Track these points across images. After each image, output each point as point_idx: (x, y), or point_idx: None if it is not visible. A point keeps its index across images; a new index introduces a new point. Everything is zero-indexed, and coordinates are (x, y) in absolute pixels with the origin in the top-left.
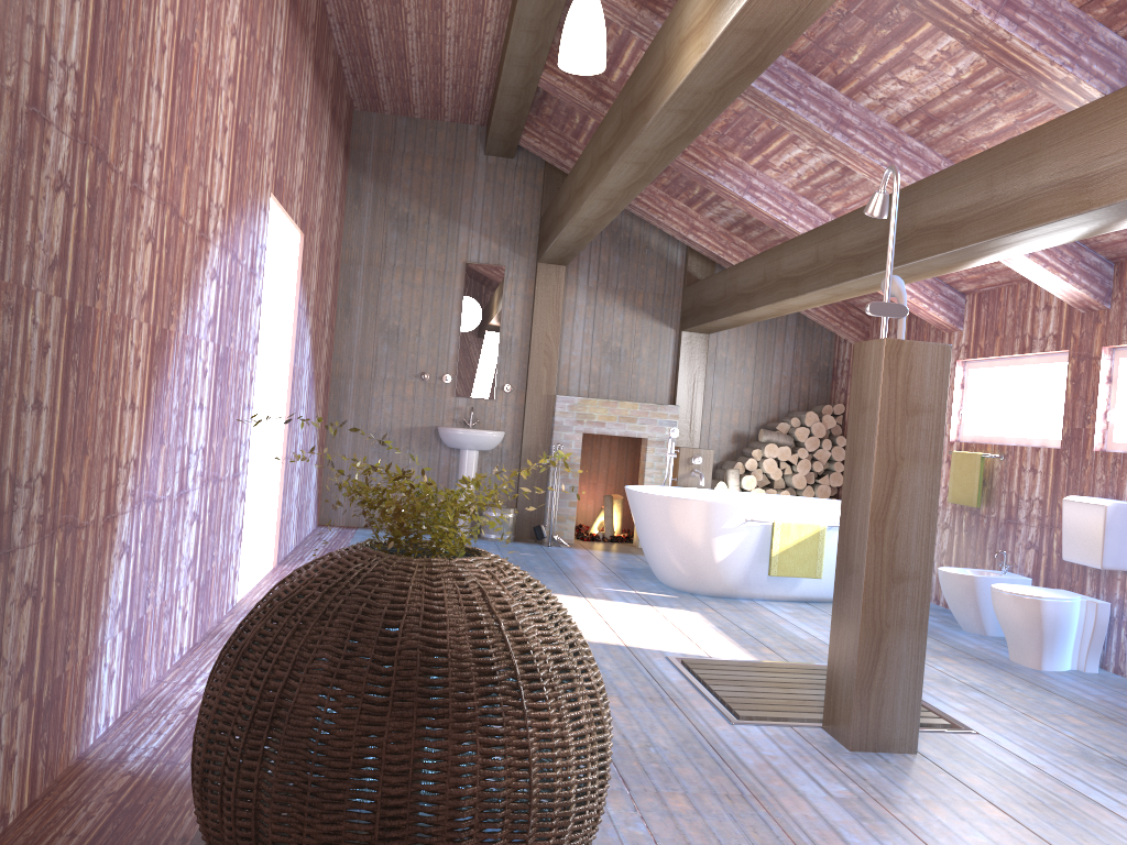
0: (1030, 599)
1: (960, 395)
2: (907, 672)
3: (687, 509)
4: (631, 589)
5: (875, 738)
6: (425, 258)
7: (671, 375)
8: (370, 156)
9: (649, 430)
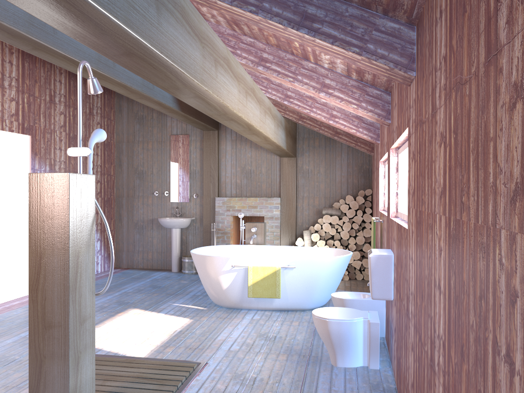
0: (322, 319)
1: (383, 182)
2: (59, 387)
3: (204, 261)
4: (190, 304)
5: None
6: (152, 135)
7: (279, 181)
8: None
9: (265, 212)
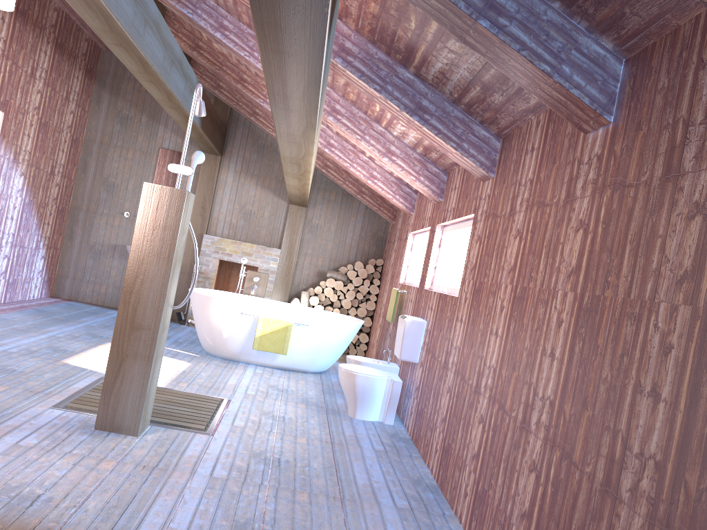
0: (350, 372)
1: (409, 255)
2: (136, 386)
3: (208, 302)
4: (178, 348)
5: (111, 423)
6: (136, 142)
7: (282, 231)
8: (109, 78)
9: (260, 262)
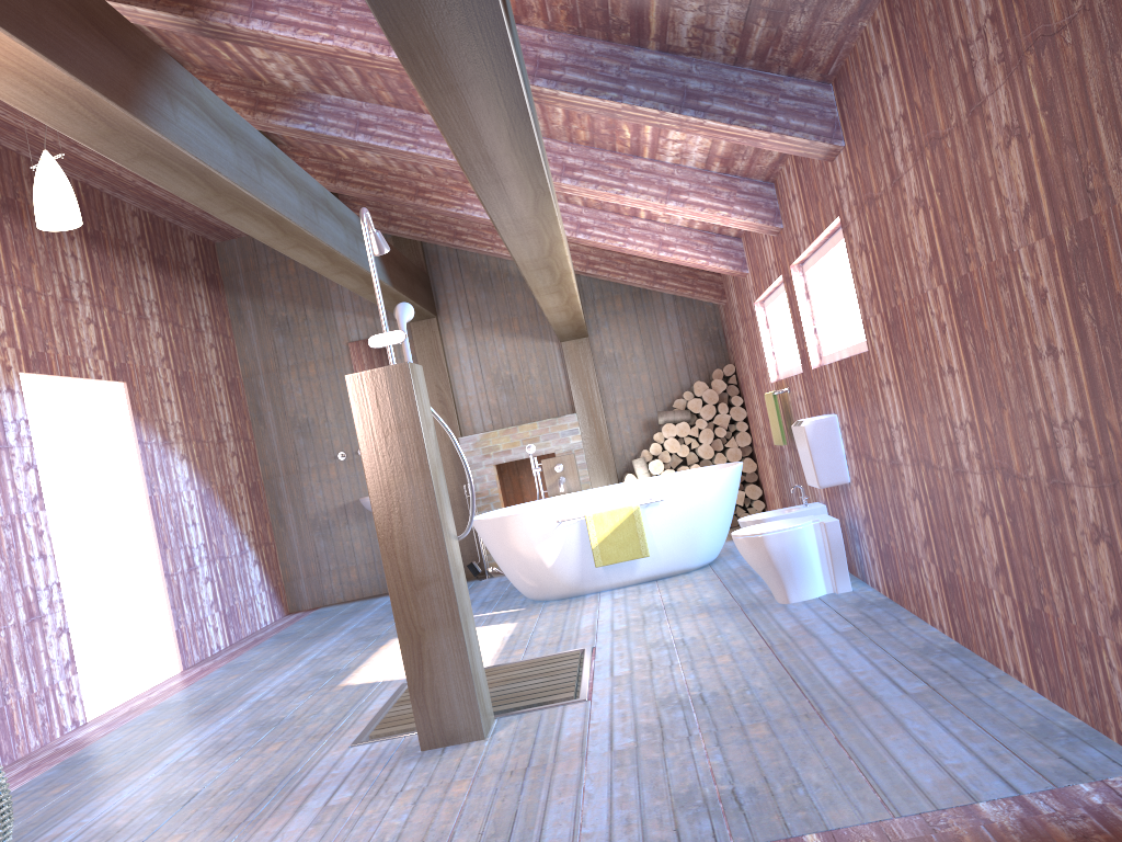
0: (753, 537)
1: (768, 335)
2: (454, 667)
3: (505, 526)
4: (490, 611)
5: (441, 734)
6: (312, 350)
7: (567, 386)
8: (240, 278)
9: (555, 444)
